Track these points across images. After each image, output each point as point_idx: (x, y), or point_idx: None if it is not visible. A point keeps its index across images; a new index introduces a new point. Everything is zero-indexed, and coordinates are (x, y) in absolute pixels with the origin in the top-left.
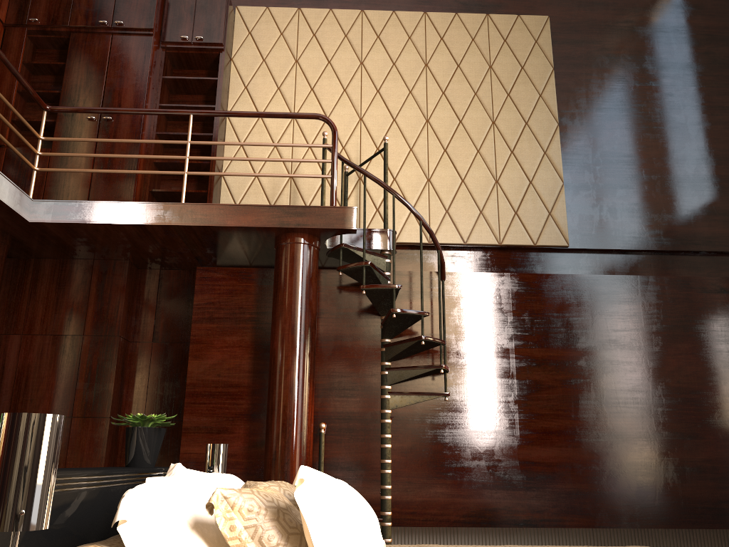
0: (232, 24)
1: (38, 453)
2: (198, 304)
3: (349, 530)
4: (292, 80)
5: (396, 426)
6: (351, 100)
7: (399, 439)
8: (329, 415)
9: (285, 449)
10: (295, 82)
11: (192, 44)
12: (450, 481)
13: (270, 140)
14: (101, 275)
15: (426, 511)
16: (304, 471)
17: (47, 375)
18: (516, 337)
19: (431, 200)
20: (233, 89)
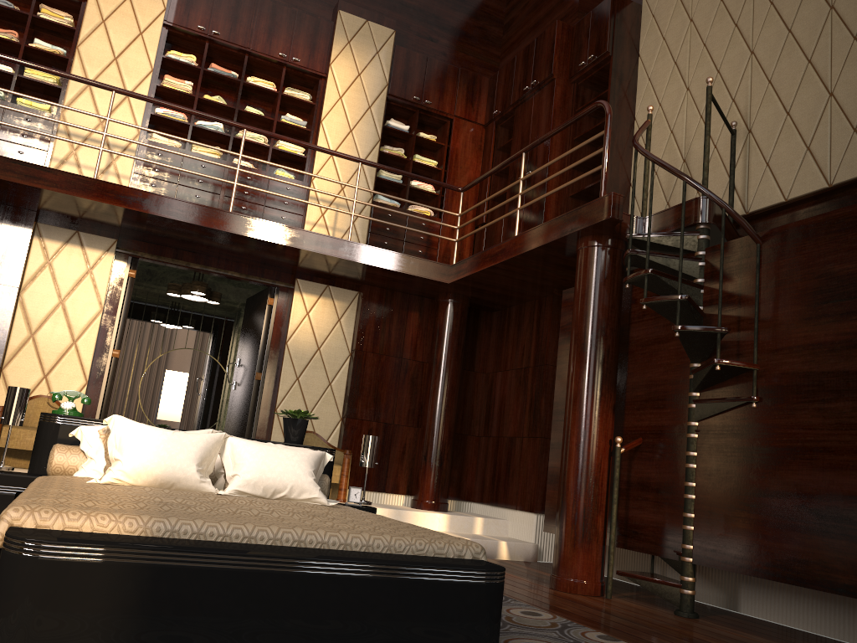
0: (634, 18)
1: (8, 399)
2: (562, 326)
3: (121, 448)
4: (686, 46)
5: (701, 442)
6: (741, 33)
7: (703, 457)
8: (645, 430)
9: (564, 460)
10: (689, 47)
11: (589, 66)
12: (754, 515)
13: (667, 127)
14: (538, 313)
15: (725, 550)
16: (114, 417)
17: (512, 403)
18: (849, 305)
19: (832, 123)
20: (639, 87)
